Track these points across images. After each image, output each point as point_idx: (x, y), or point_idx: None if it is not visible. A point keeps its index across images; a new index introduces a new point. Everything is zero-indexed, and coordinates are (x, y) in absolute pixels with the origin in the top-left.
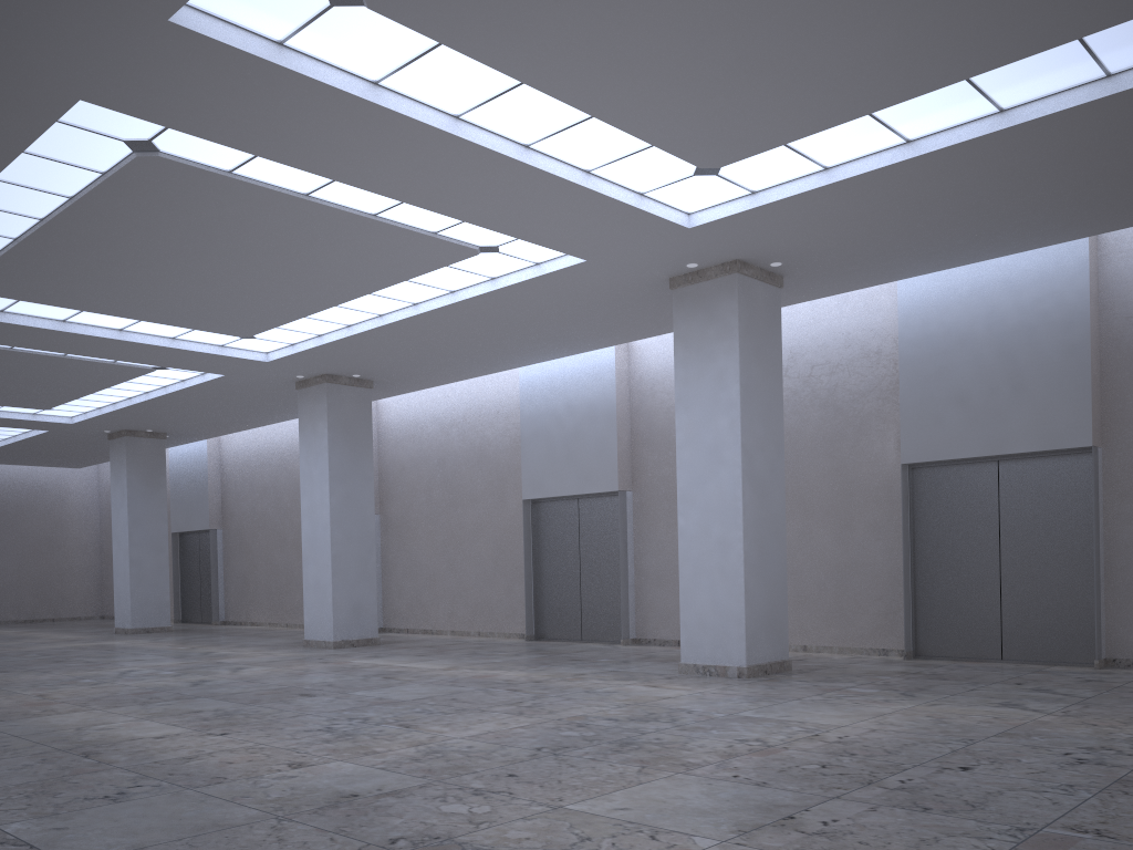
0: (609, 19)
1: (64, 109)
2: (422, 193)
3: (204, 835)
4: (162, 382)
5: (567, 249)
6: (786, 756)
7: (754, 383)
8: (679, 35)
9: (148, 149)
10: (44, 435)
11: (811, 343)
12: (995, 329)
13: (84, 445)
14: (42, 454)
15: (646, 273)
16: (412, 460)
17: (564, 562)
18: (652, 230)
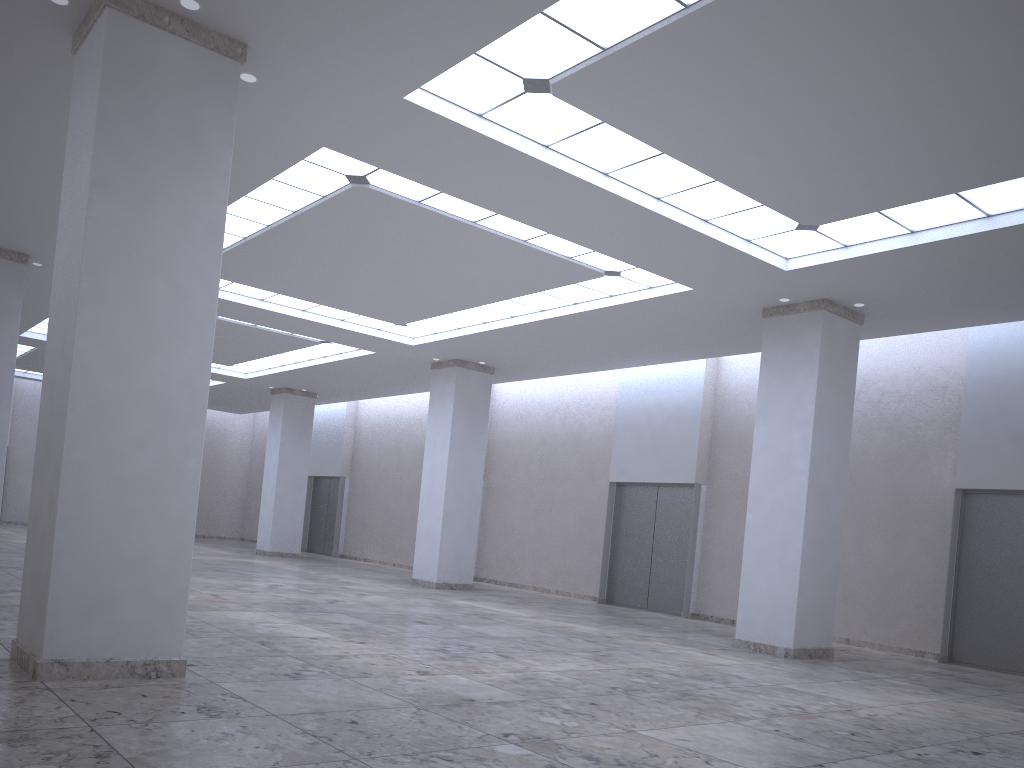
0: (741, 112)
1: (310, 152)
2: (567, 228)
3: (364, 710)
4: (323, 353)
5: (678, 279)
6: (821, 722)
7: (827, 405)
8: (798, 126)
9: (362, 182)
10: (221, 385)
11: (883, 373)
12: None
13: (250, 396)
14: (215, 400)
15: (743, 303)
16: (517, 437)
17: (639, 540)
18: (753, 270)
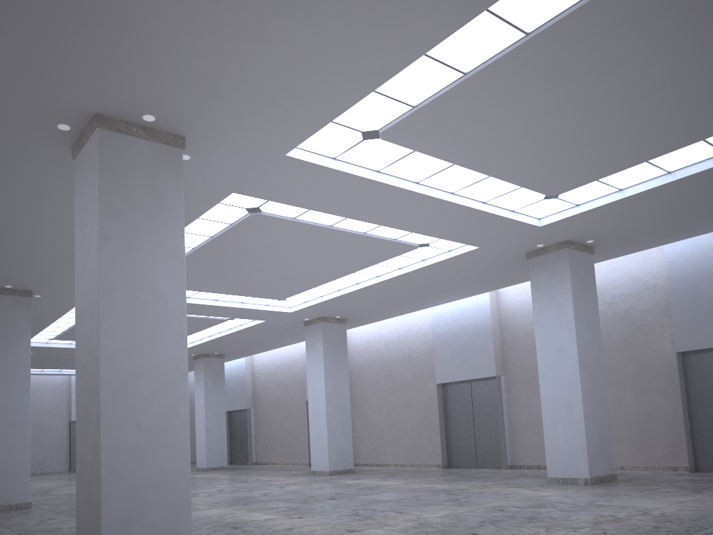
0: (504, 132)
1: (224, 197)
2: (393, 220)
3: None
4: (229, 326)
5: (468, 242)
6: (631, 523)
7: (581, 309)
8: (541, 135)
9: (256, 211)
10: None
11: (611, 283)
12: None
13: None
14: None
15: (513, 251)
16: (367, 363)
17: (464, 420)
18: (518, 229)
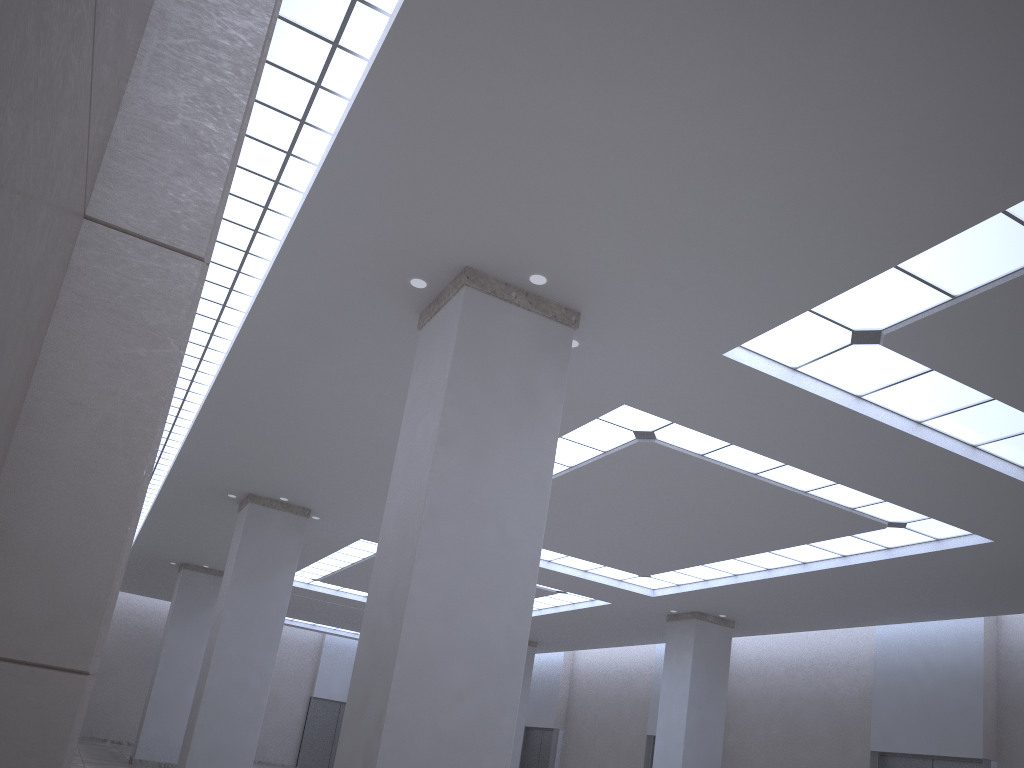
0: None
1: (609, 409)
2: (862, 478)
3: None
4: (555, 602)
5: (978, 530)
6: None
7: None
8: None
9: (648, 437)
10: None
11: None
12: None
13: None
14: None
15: None
16: (753, 695)
17: None
18: None
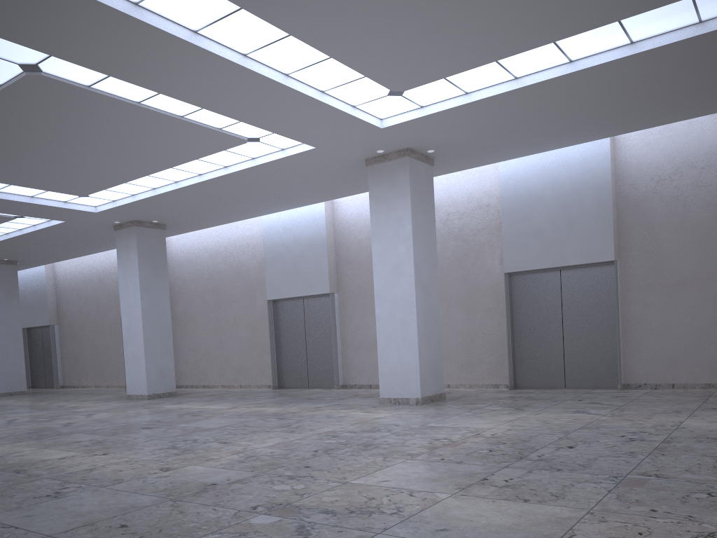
0: None
1: None
2: (217, 103)
3: (129, 513)
4: (19, 226)
5: (304, 140)
6: (466, 446)
7: (419, 224)
8: (391, 9)
9: (35, 70)
10: None
11: (447, 200)
12: (557, 191)
13: None
14: None
15: (351, 156)
16: (190, 276)
17: (295, 339)
18: (359, 129)
